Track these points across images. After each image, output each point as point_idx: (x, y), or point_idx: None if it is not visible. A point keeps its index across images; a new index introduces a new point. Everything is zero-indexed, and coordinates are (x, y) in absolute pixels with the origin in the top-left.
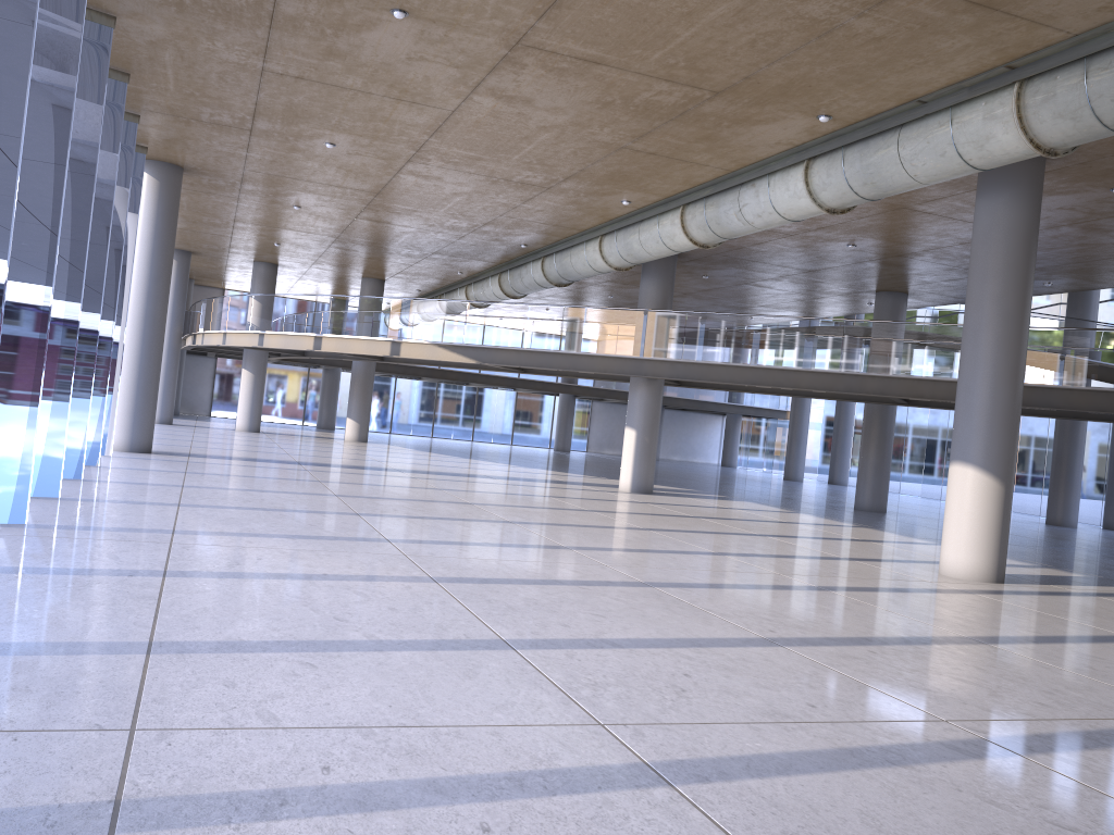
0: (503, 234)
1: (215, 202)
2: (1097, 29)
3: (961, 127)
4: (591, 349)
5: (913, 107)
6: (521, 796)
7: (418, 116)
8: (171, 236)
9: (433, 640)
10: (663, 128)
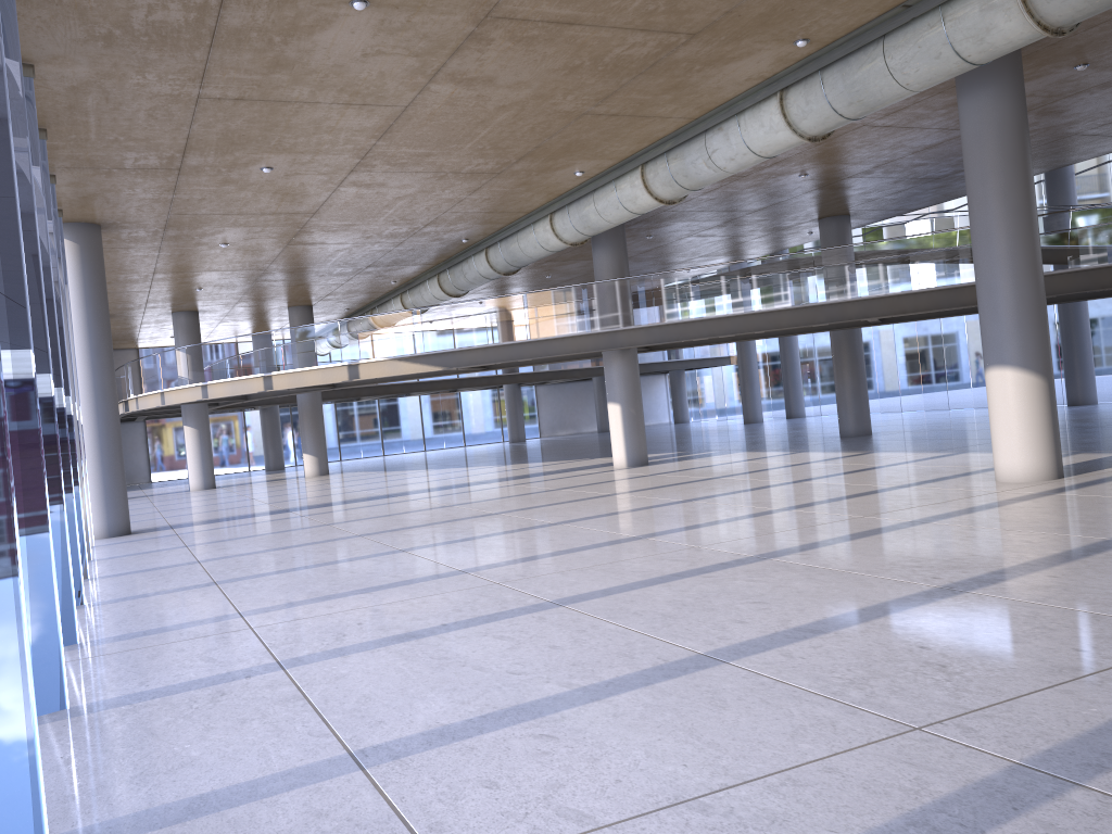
0: (444, 232)
1: (134, 256)
2: None
3: (955, 24)
4: (560, 331)
5: (896, 13)
6: None
7: (367, 119)
8: (103, 300)
9: (636, 673)
10: (630, 85)
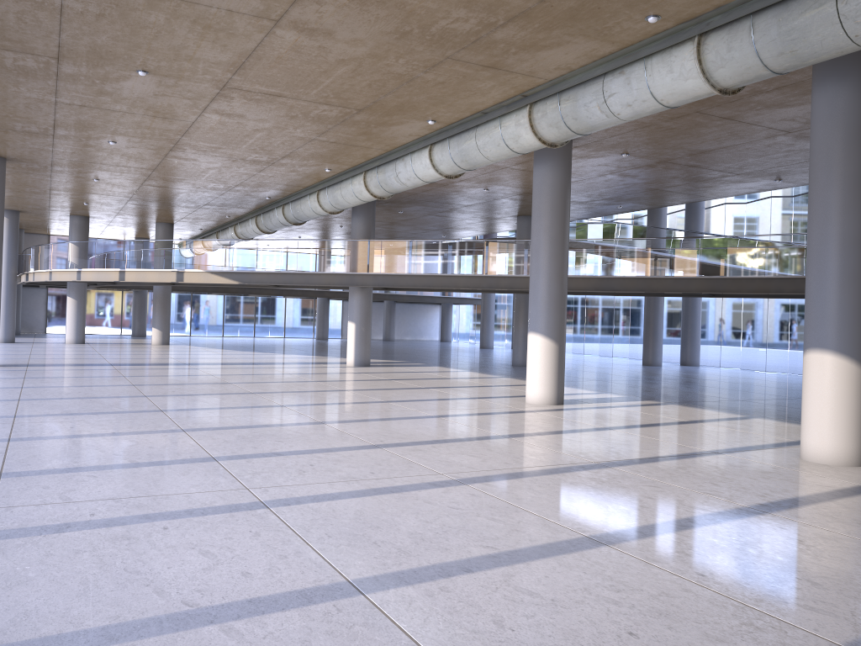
0: (251, 191)
1: (34, 178)
2: (559, 78)
3: (505, 129)
4: (318, 269)
5: (480, 115)
6: (189, 516)
7: (170, 125)
8: (0, 208)
9: (170, 460)
10: (334, 129)
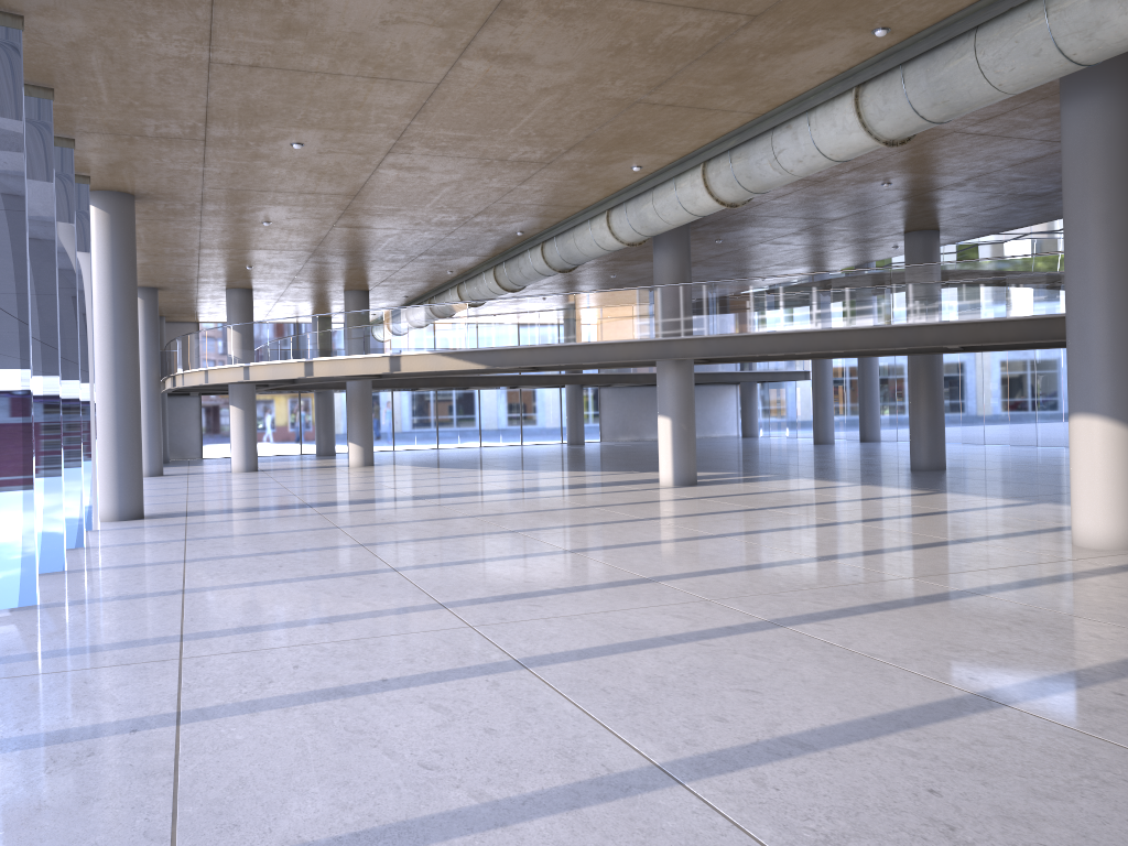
0: (496, 223)
1: (176, 230)
2: None
3: (1060, 16)
4: (611, 336)
5: (992, 2)
6: None
7: (397, 96)
8: (131, 273)
9: (567, 787)
10: (685, 72)
